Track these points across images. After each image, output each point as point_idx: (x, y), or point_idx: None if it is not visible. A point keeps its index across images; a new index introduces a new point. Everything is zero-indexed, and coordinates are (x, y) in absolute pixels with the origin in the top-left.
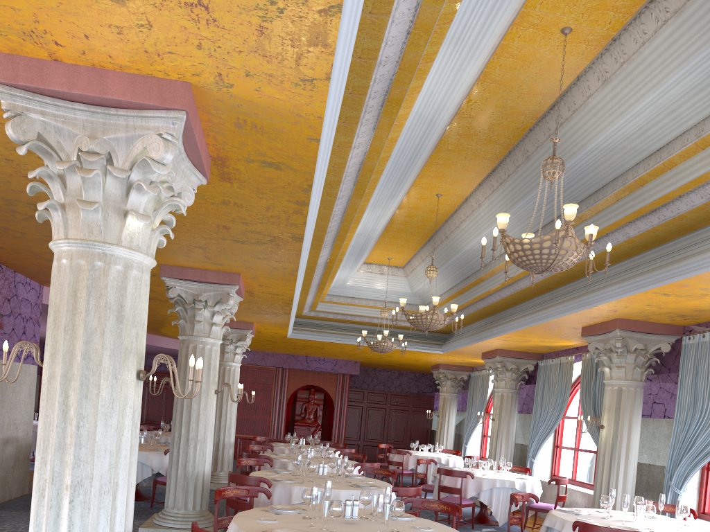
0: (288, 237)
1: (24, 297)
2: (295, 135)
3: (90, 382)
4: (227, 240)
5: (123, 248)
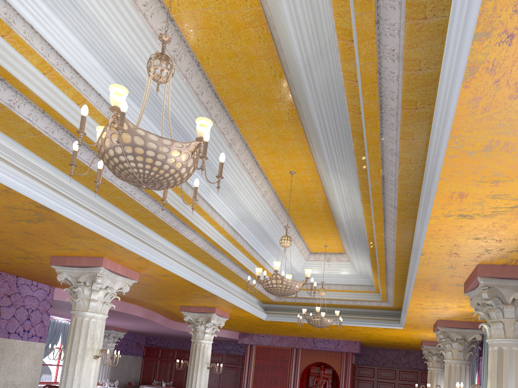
0: (38, 208)
1: (29, 294)
2: None
3: None
4: (22, 221)
5: None
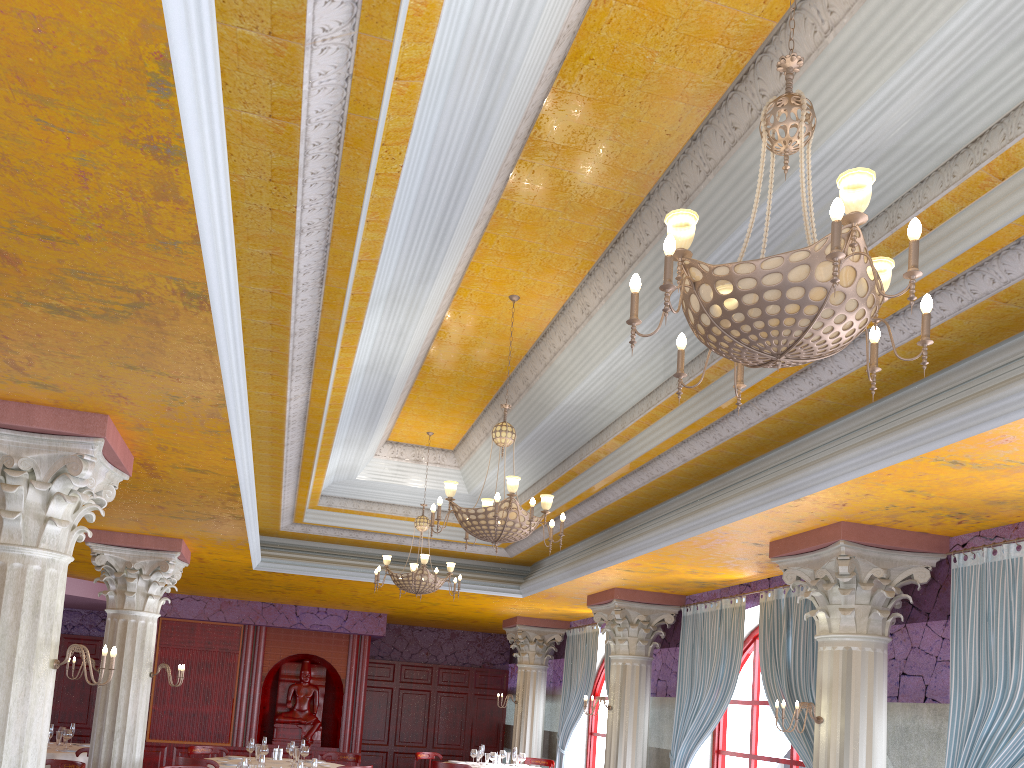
0: (173, 296)
1: None
2: None
3: None
4: (32, 307)
5: None
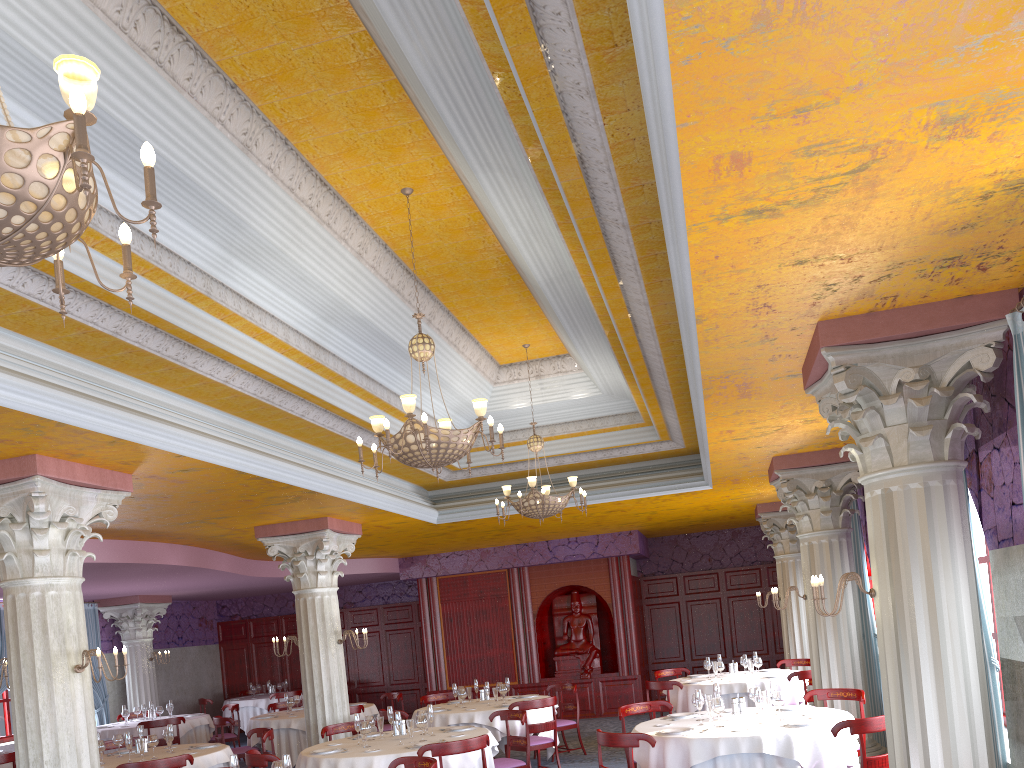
0: None
1: None
2: None
3: None
4: None
5: None
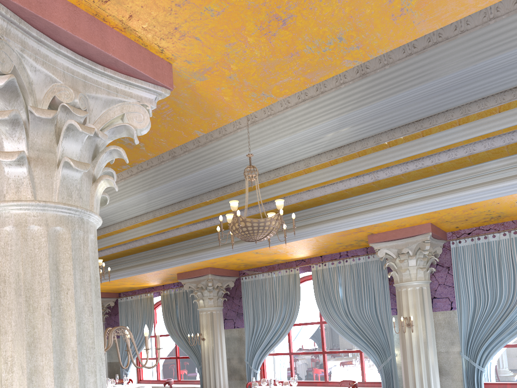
0: None
1: None
2: (190, 126)
3: (85, 370)
4: None
5: (98, 215)
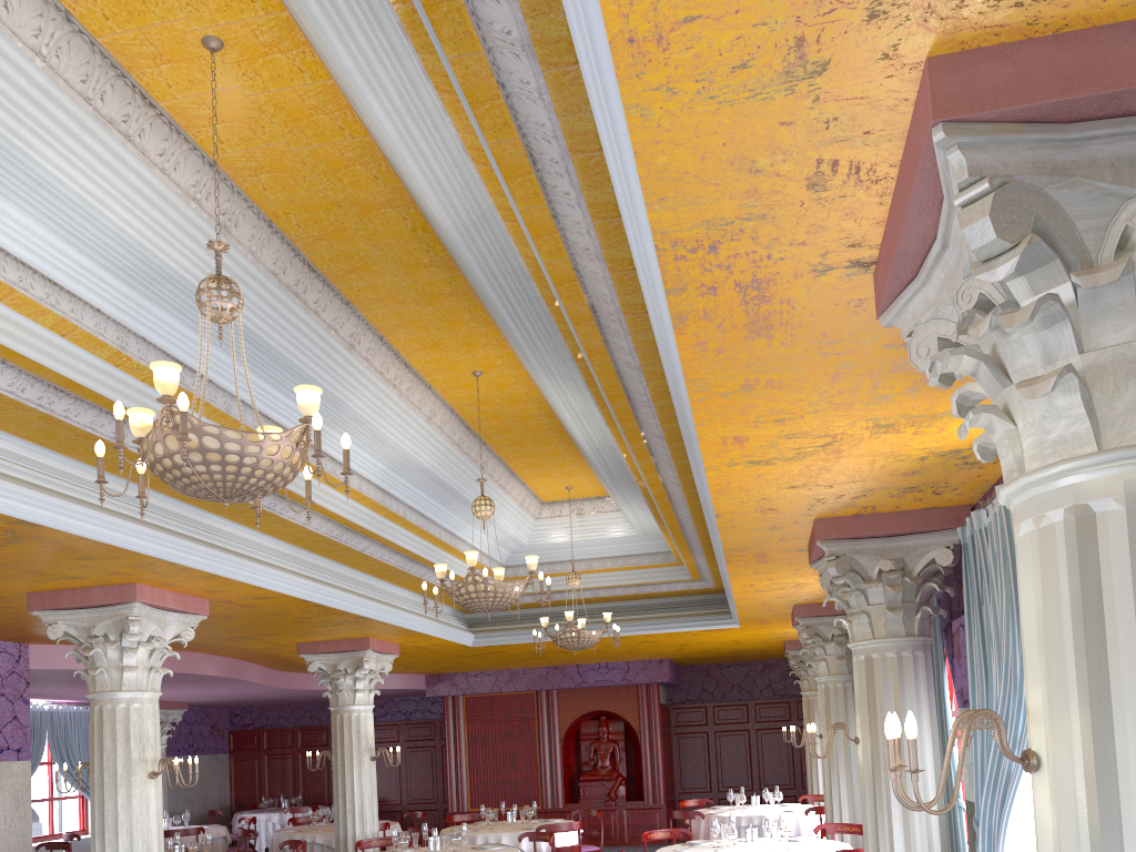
0: (12, 525)
1: None
2: None
3: None
4: None
5: None
